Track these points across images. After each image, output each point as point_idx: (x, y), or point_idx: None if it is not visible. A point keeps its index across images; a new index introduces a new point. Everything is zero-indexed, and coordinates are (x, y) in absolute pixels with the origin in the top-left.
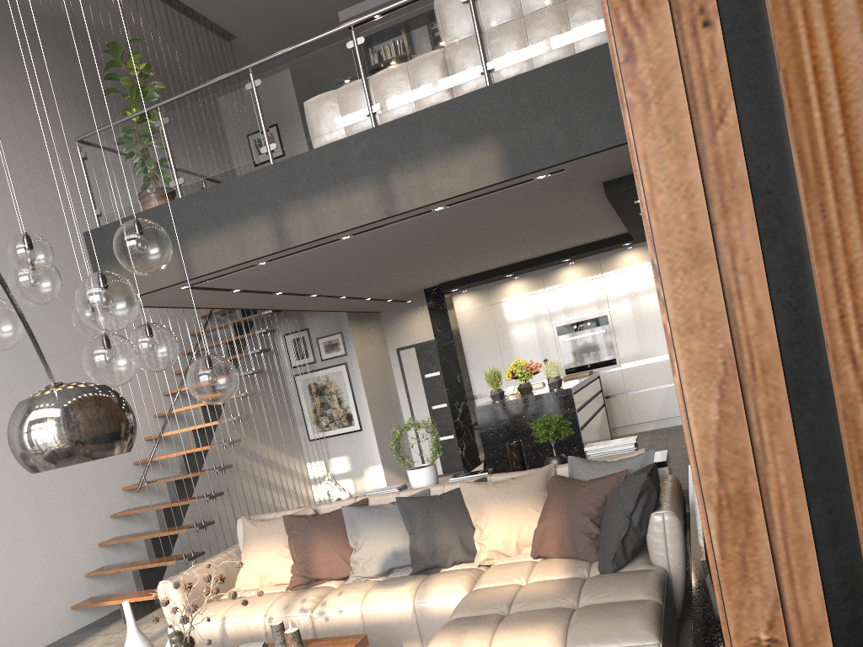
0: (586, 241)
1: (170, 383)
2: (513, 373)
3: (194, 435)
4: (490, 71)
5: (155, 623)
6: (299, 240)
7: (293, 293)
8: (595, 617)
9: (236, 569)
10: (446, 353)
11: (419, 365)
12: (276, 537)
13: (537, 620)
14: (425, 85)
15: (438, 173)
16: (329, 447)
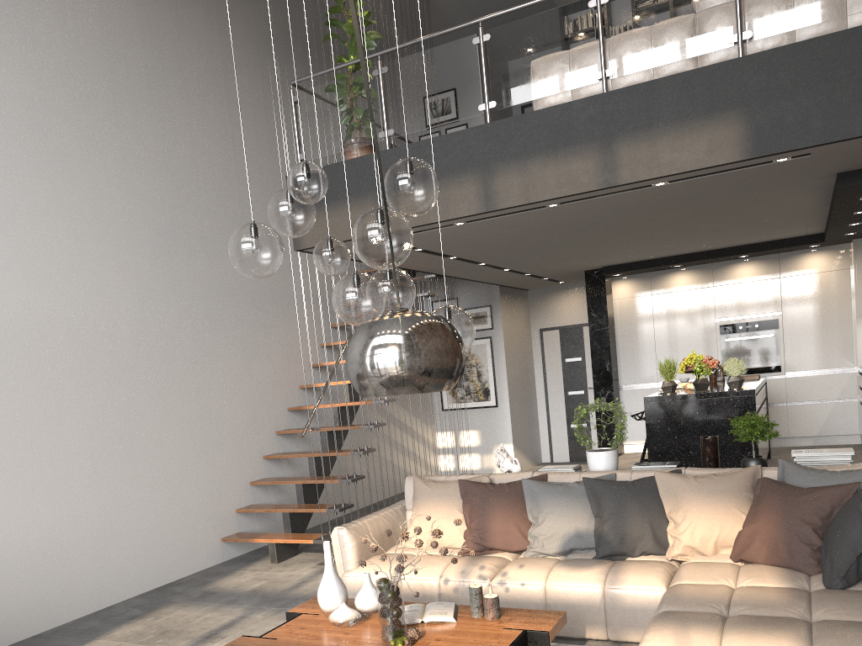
0: (772, 238)
1: (327, 336)
2: (686, 367)
3: (348, 389)
4: (744, 41)
5: (302, 567)
6: (506, 203)
7: (465, 259)
8: (844, 635)
9: (400, 526)
10: (598, 339)
11: (561, 348)
12: (449, 500)
13: (772, 627)
14: (668, 51)
15: (670, 146)
16: (461, 419)
